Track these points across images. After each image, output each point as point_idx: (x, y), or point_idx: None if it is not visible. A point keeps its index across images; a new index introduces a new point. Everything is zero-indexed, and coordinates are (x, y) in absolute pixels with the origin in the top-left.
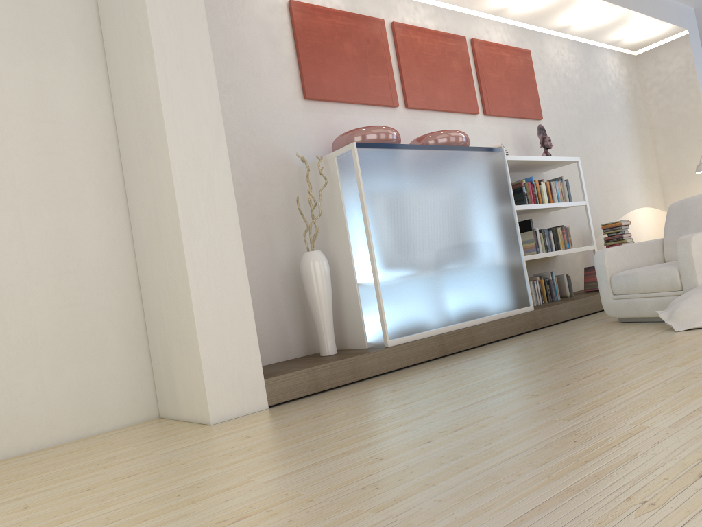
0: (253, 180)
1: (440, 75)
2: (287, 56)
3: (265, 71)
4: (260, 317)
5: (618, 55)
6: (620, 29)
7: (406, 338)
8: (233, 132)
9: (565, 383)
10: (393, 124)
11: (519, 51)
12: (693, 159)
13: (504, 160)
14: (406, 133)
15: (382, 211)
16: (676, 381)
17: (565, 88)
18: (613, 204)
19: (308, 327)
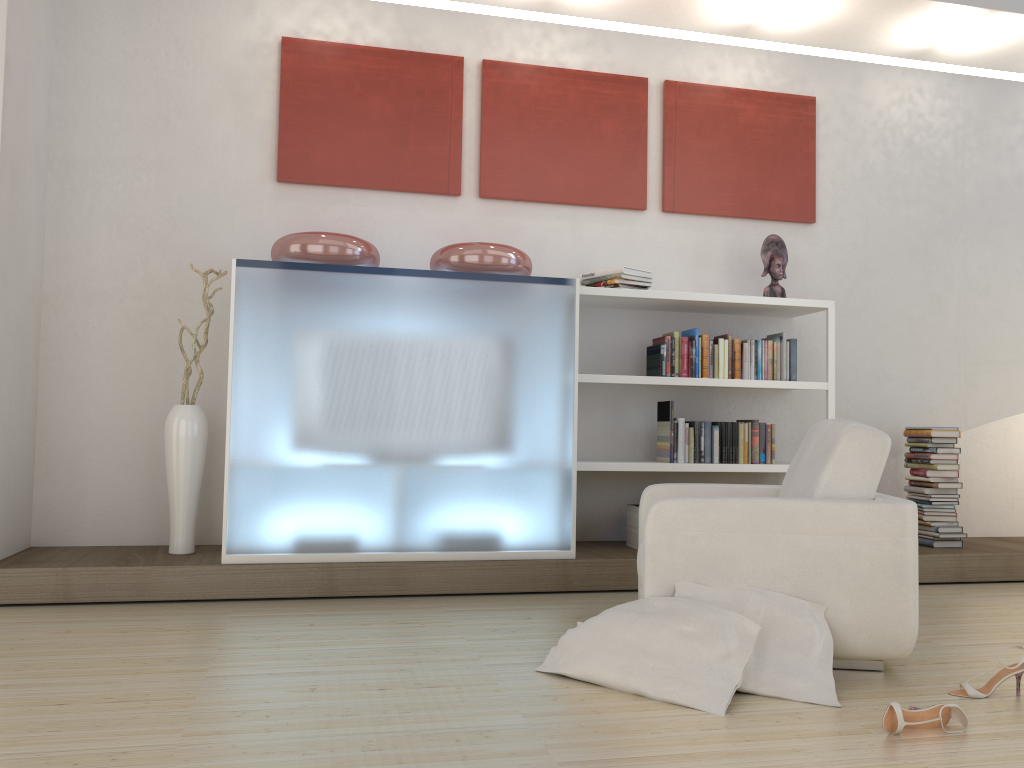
0: (160, 294)
1: (567, 145)
2: (262, 119)
3: (217, 142)
4: (128, 480)
5: None
6: None
7: (262, 557)
8: (143, 226)
9: (73, 700)
10: (447, 222)
11: (785, 99)
12: None
13: (572, 300)
14: (470, 237)
15: (264, 364)
16: (51, 758)
17: (905, 166)
18: (989, 390)
19: (207, 507)
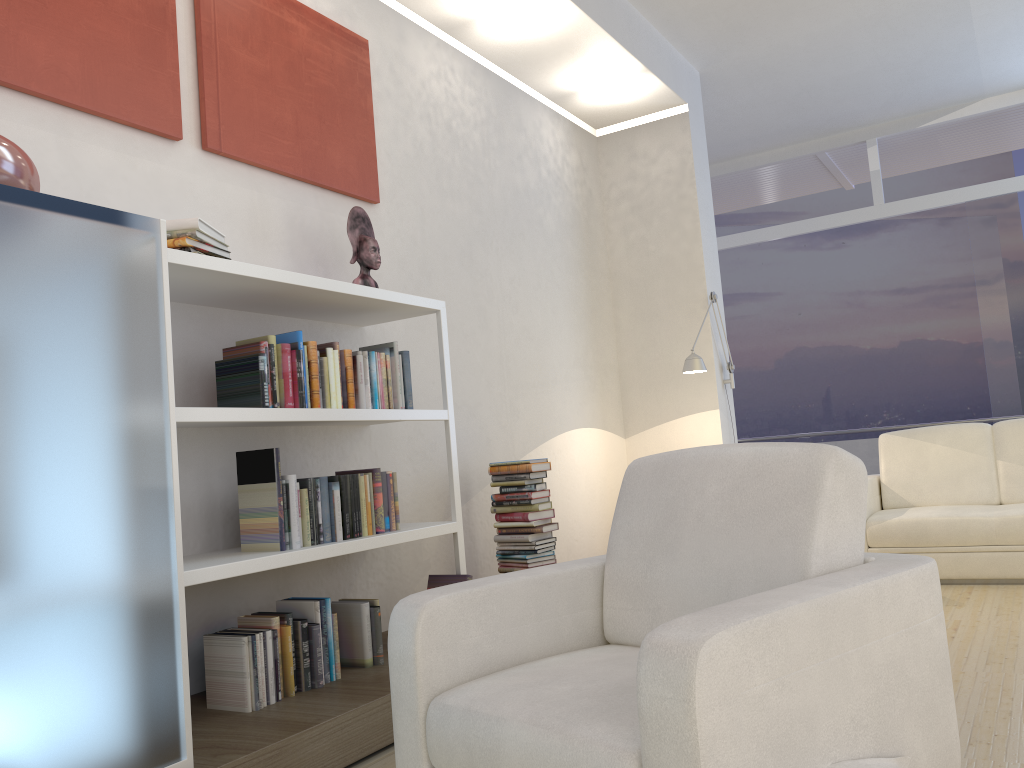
0: None
1: None
2: None
3: None
4: None
5: (565, 124)
6: (570, 66)
7: None
8: None
9: None
10: None
11: (339, 31)
12: (679, 345)
13: (156, 259)
14: None
15: None
16: None
17: (448, 153)
18: (527, 416)
19: None
